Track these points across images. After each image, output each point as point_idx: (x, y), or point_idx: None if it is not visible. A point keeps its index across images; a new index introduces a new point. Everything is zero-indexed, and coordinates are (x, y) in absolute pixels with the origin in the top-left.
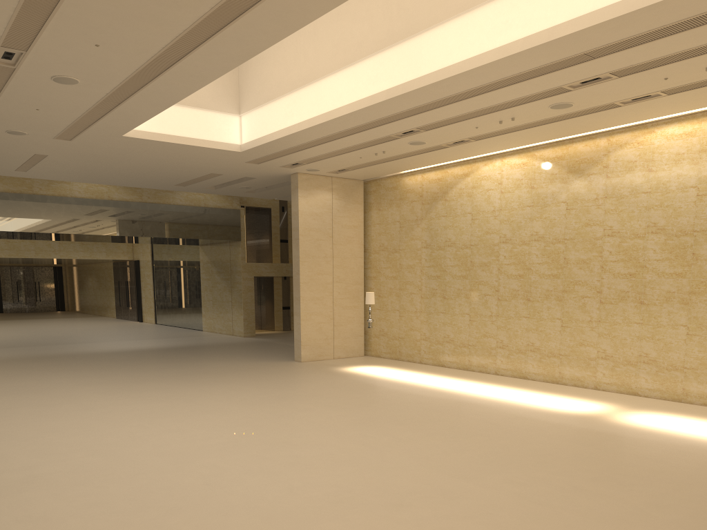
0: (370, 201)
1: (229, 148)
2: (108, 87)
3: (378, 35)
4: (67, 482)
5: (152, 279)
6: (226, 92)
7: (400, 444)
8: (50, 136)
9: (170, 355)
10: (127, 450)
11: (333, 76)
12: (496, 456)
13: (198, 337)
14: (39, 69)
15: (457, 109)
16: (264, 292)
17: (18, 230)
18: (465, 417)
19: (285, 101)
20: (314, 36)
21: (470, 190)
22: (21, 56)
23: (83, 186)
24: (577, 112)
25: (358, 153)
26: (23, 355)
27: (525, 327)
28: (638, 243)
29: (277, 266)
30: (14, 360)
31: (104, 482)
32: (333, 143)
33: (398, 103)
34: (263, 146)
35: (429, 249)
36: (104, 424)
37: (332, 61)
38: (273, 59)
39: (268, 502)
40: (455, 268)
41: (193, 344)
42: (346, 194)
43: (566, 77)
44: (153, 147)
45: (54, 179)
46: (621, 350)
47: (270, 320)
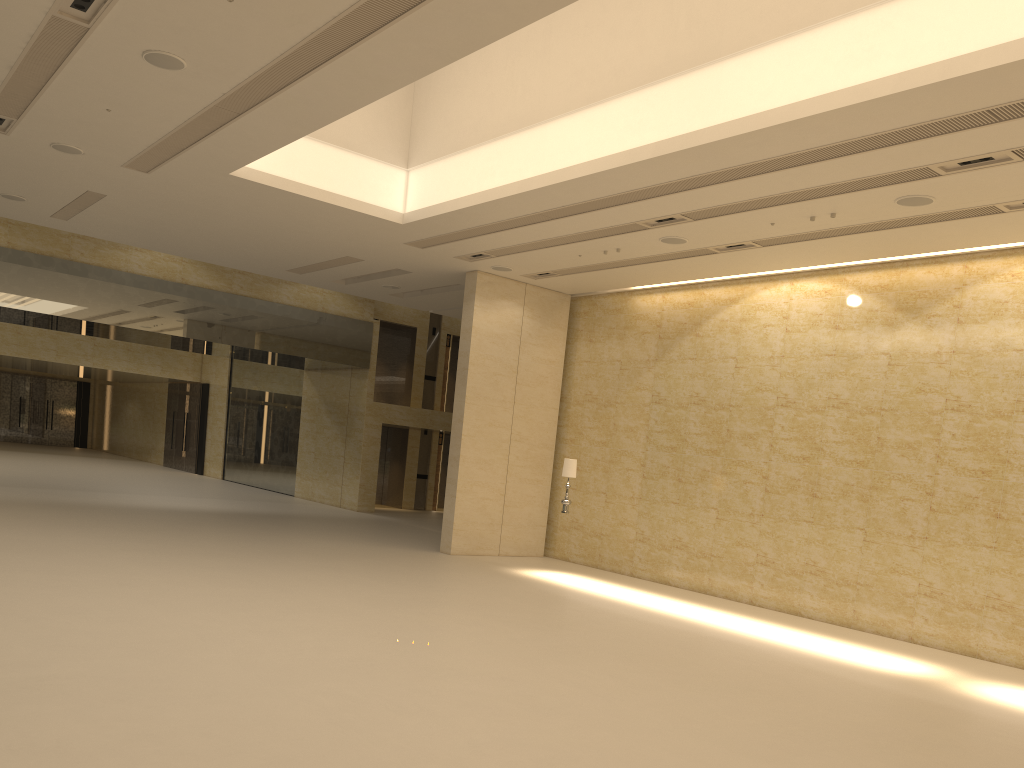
0: (577, 326)
1: (386, 215)
2: (228, 82)
3: (651, 60)
4: (96, 693)
5: (226, 414)
6: (392, 133)
7: (636, 692)
8: (118, 161)
9: (250, 524)
10: (194, 655)
11: (568, 118)
12: (795, 727)
13: (288, 503)
14: (126, 34)
15: (755, 188)
16: (392, 450)
17: (40, 311)
18: (725, 661)
19: (484, 153)
20: (543, 57)
21: (737, 323)
22: (103, 5)
23: (147, 258)
24: (933, 214)
25: (579, 248)
26: (23, 498)
27: (804, 536)
28: (999, 425)
29: (418, 412)
30: (9, 504)
31: (159, 700)
32: (546, 226)
33: (669, 167)
34: (439, 218)
35: (663, 406)
36: (154, 610)
37: (569, 95)
38: (471, 88)
39: (442, 763)
40: (701, 437)
41: (282, 512)
42: (543, 313)
43: (943, 150)
44: (271, 200)
45: (107, 239)
46: (957, 585)
47: (397, 492)
